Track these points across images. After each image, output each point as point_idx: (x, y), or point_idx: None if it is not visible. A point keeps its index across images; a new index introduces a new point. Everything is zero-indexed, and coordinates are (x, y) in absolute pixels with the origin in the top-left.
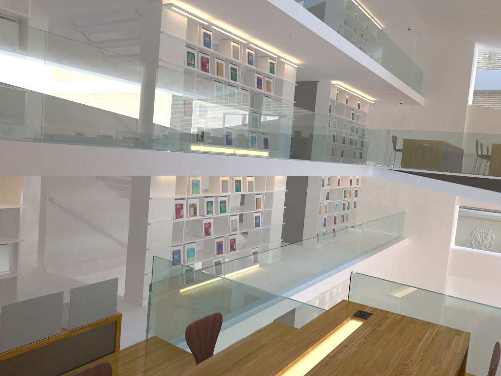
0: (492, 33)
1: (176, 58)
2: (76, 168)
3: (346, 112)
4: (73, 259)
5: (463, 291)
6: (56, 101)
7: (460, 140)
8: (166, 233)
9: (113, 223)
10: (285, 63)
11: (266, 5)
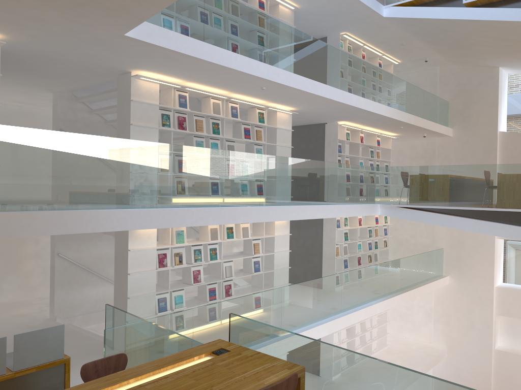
0: (509, 57)
1: (150, 121)
2: (12, 231)
3: (364, 150)
4: (83, 309)
5: (515, 333)
6: None
7: (464, 173)
8: (149, 282)
9: None
10: (278, 111)
11: (220, 67)
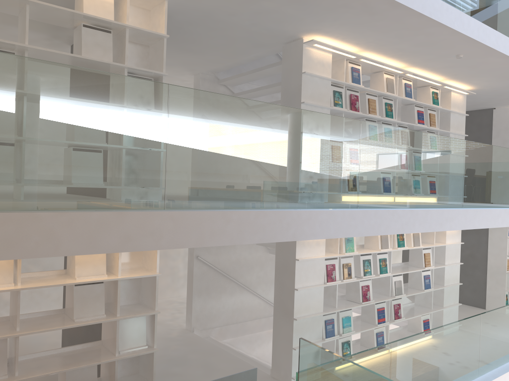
0: None
1: (321, 100)
2: (203, 238)
3: None
4: (220, 320)
5: None
6: (180, 160)
7: None
8: (316, 300)
9: (261, 280)
10: (452, 91)
11: (427, 23)
